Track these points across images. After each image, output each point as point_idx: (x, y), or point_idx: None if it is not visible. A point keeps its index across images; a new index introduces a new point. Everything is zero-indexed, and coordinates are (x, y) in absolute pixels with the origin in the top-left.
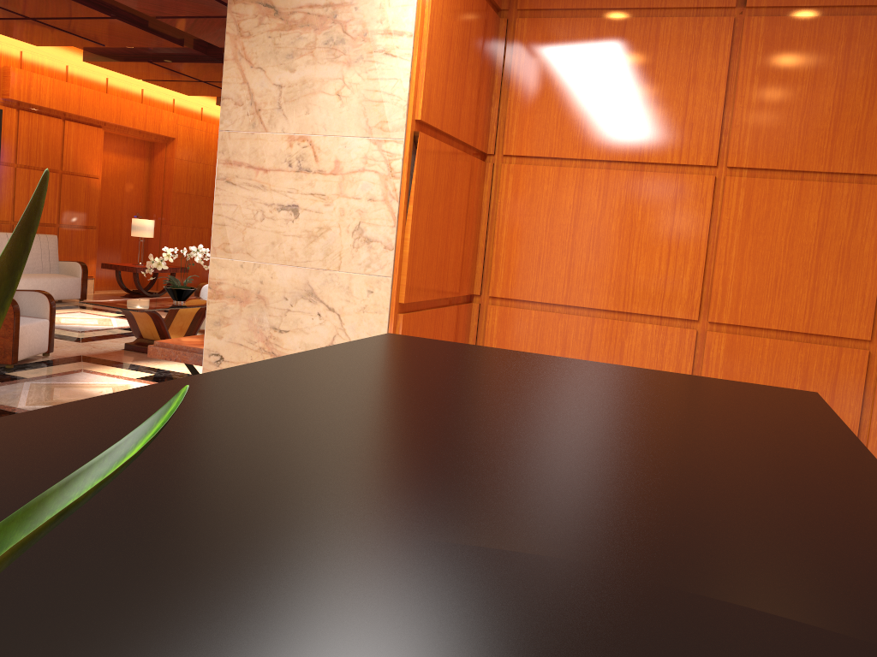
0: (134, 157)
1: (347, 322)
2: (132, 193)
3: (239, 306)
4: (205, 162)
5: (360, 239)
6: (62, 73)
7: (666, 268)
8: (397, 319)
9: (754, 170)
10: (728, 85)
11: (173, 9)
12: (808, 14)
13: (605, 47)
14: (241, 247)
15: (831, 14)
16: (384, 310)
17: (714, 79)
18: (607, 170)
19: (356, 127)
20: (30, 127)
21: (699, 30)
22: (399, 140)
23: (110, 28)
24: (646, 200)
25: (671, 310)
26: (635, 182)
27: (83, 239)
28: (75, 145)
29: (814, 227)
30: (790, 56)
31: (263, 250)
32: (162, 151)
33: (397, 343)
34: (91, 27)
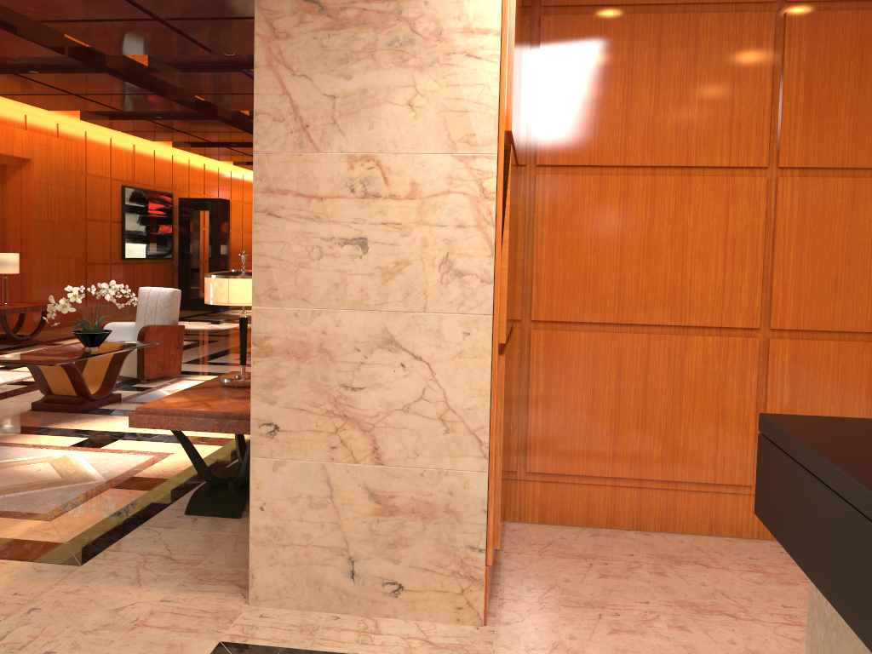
0: None
1: (439, 372)
2: None
3: (296, 363)
4: (66, 184)
5: (449, 273)
6: None
7: (723, 276)
8: (498, 362)
9: (805, 169)
10: (773, 82)
11: (67, 12)
12: (849, 9)
13: (642, 45)
14: (293, 292)
15: (870, 9)
16: (486, 353)
17: (759, 76)
18: (653, 176)
19: (436, 143)
20: None
21: (740, 26)
22: (491, 156)
23: None
24: (697, 206)
25: (732, 319)
26: (684, 188)
27: None
28: None
29: (869, 224)
30: (834, 51)
31: (323, 293)
32: (16, 175)
33: (840, 433)
34: None
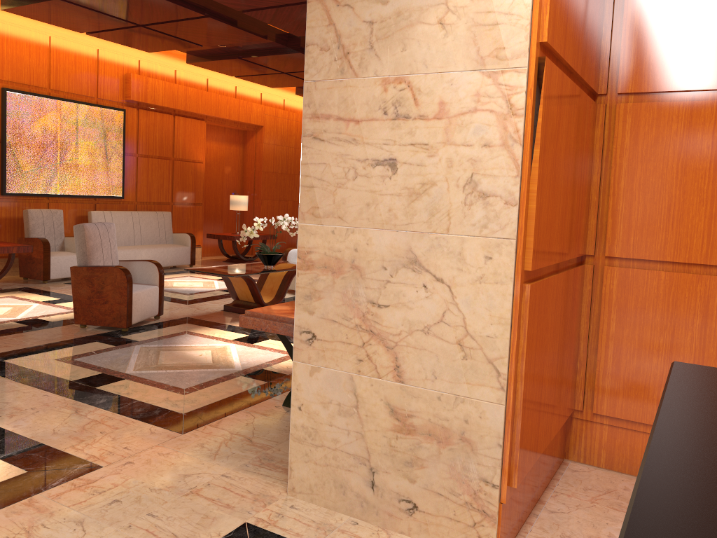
0: (230, 144)
1: (459, 295)
2: (230, 174)
3: (331, 278)
4: (287, 145)
5: (473, 195)
6: (172, 77)
7: None
8: (523, 290)
9: None
10: None
11: (256, 1)
12: None
13: None
14: (331, 211)
15: None
16: (507, 279)
17: None
18: None
19: (464, 60)
20: (147, 122)
21: None
22: (521, 69)
23: (205, 28)
24: None
25: None
26: None
27: (192, 214)
28: (183, 135)
29: None
30: None
31: (356, 213)
32: (253, 138)
33: None
34: (189, 29)
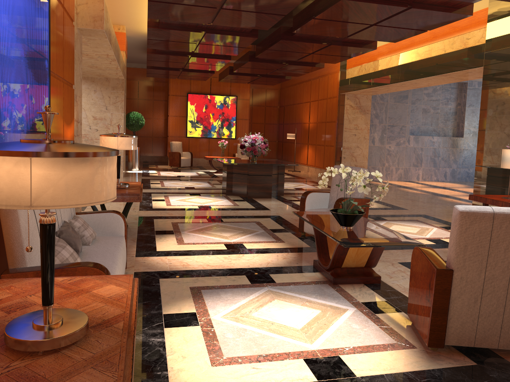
0: None
1: None
2: None
3: None
4: None
5: None
6: None
7: None
8: None
9: None
10: None
11: None
12: None
13: None
14: None
15: None
16: None
17: None
18: None
19: None
20: None
21: None
22: None
23: None
24: None
25: None
26: None
27: None
28: None
29: None
30: None
31: None
32: None
33: None
34: None
